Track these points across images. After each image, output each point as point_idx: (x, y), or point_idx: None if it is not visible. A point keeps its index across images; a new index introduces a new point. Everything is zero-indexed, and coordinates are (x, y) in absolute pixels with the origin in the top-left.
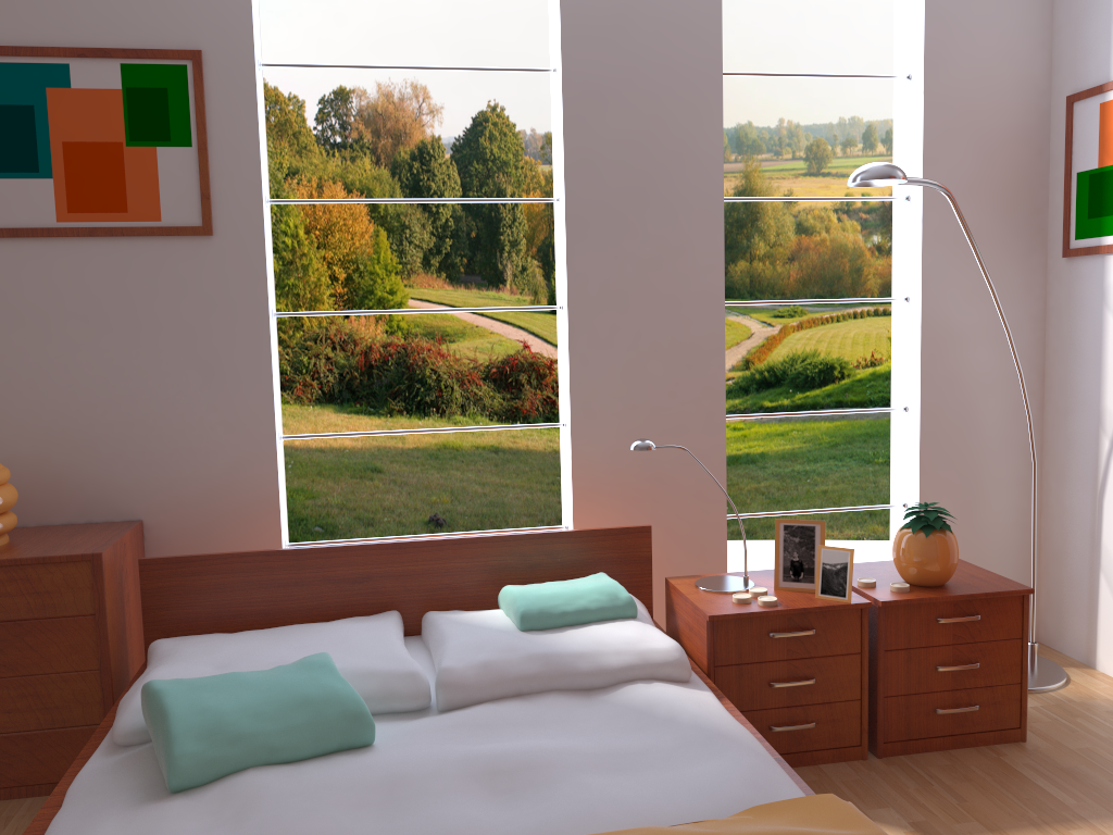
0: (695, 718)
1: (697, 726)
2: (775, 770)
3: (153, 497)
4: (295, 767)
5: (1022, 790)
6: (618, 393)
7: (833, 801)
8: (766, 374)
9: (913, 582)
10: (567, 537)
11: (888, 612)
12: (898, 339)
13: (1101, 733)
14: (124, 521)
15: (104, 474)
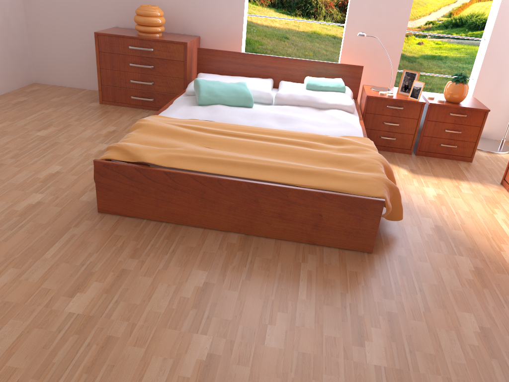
0: (345, 119)
1: (345, 121)
2: (359, 134)
3: (204, 29)
4: (230, 107)
5: (455, 171)
6: (366, 15)
7: (366, 139)
8: (458, 21)
9: (447, 100)
10: (333, 65)
11: (431, 107)
12: (492, 9)
13: (502, 166)
14: (194, 36)
15: (190, 19)
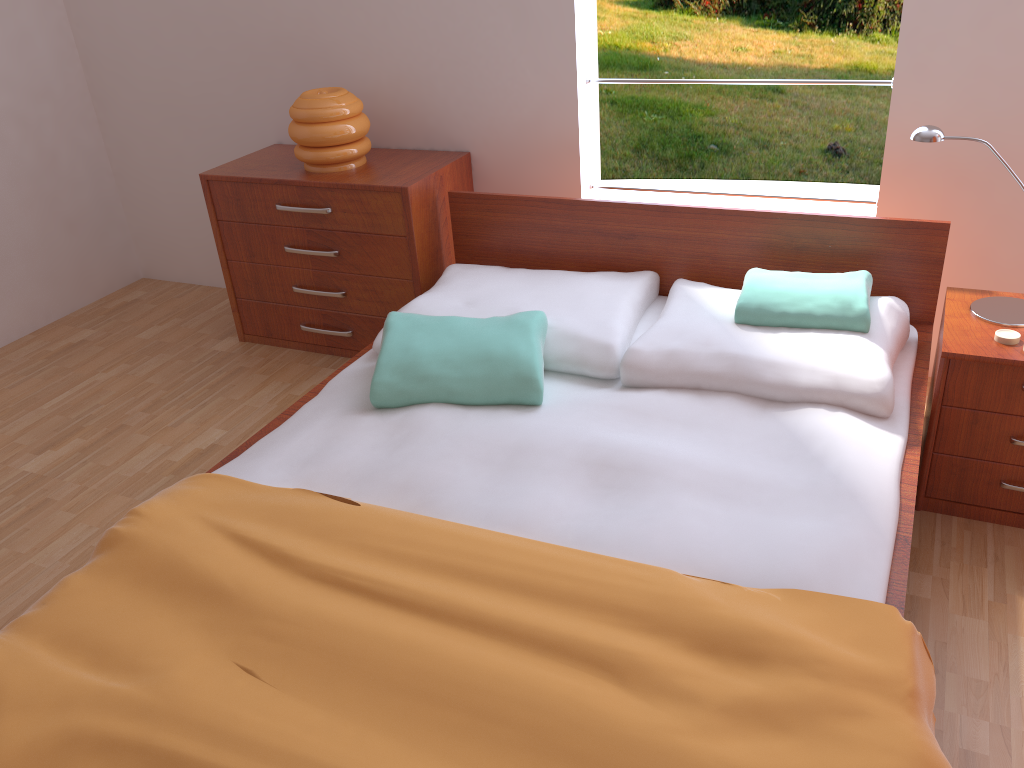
0: (841, 466)
1: (836, 476)
2: (876, 553)
3: (477, 132)
4: (465, 411)
5: None
6: (964, 48)
7: (883, 616)
8: None
9: None
10: (843, 224)
11: None
12: None
13: None
14: (456, 152)
15: (440, 108)
